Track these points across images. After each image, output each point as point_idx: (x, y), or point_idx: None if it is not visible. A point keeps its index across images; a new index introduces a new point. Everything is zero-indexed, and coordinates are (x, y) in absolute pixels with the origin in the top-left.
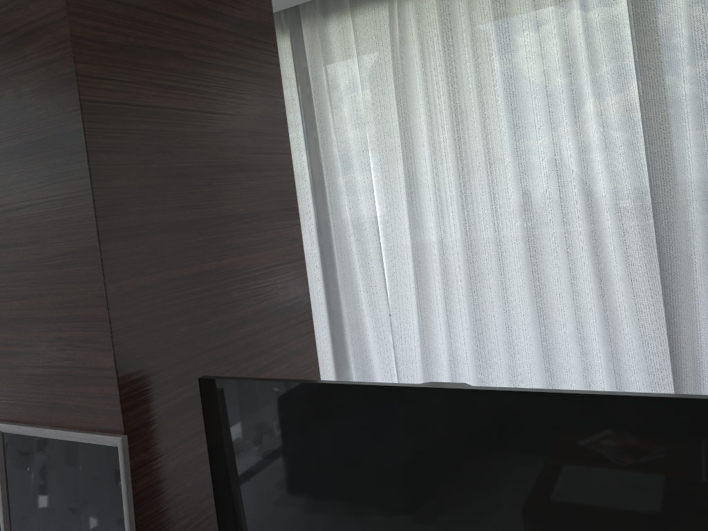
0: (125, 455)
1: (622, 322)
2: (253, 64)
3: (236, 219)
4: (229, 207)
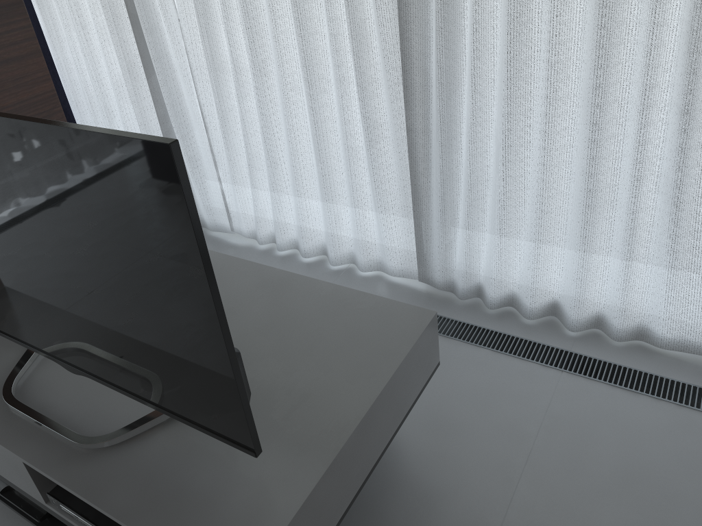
0: None
1: (371, 36)
2: None
3: None
4: None
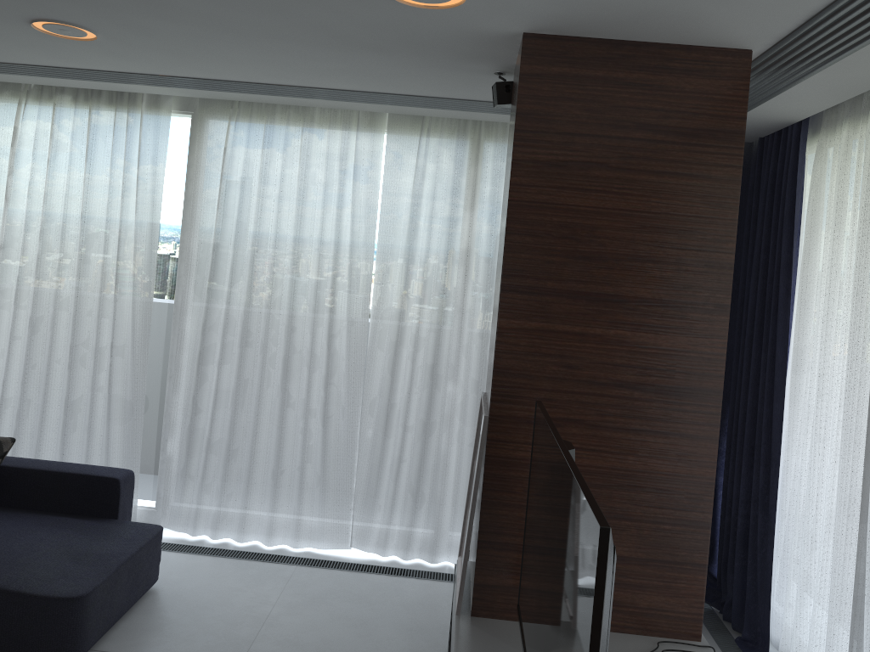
0: (484, 427)
1: None
2: (699, 168)
3: (635, 300)
4: (630, 289)
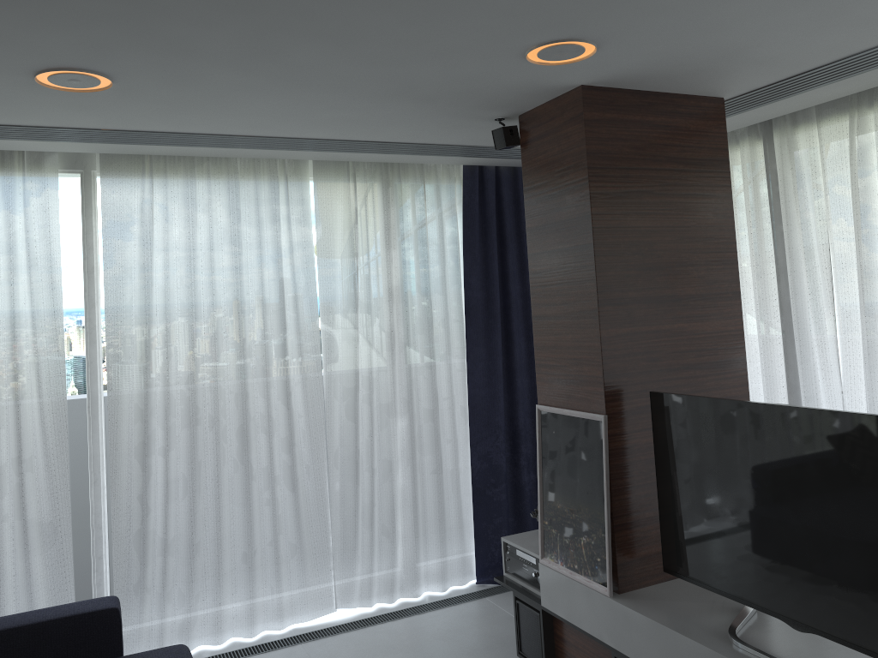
0: (605, 426)
1: None
2: (707, 189)
3: (686, 298)
4: (681, 289)
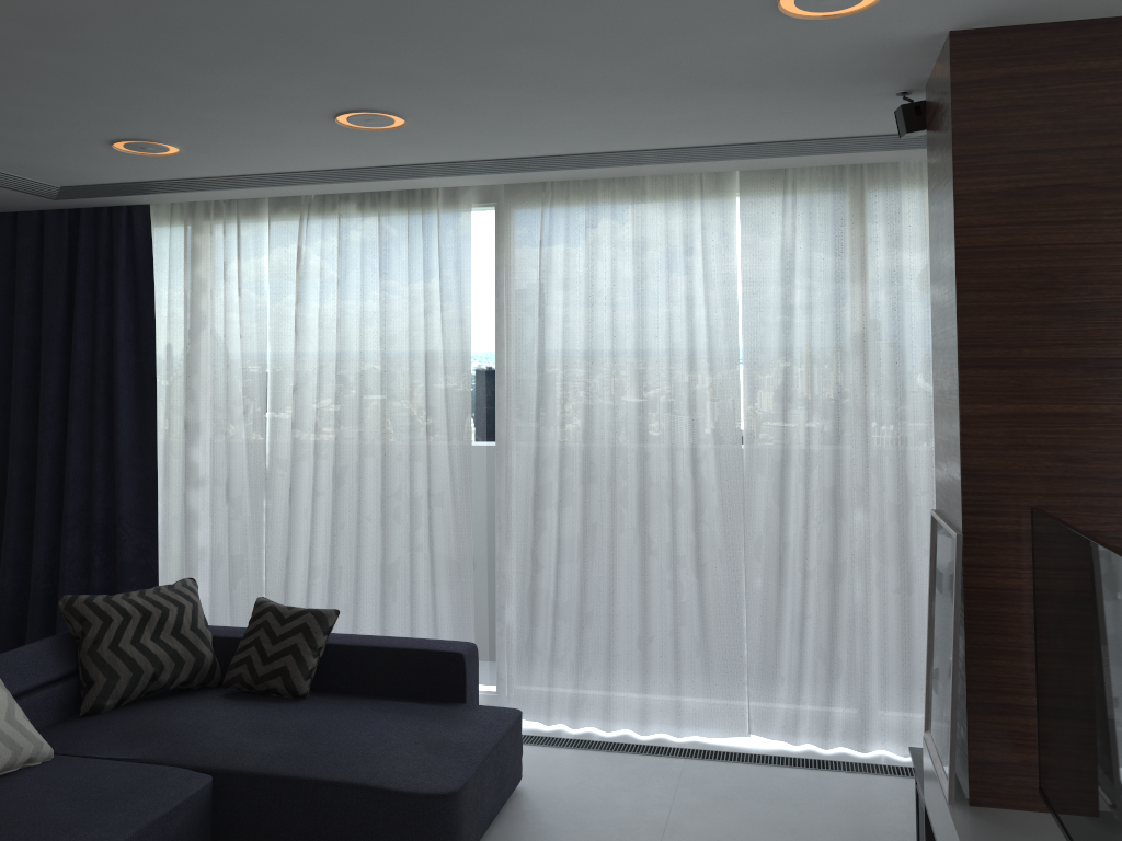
0: (957, 550)
1: None
2: None
3: None
4: None
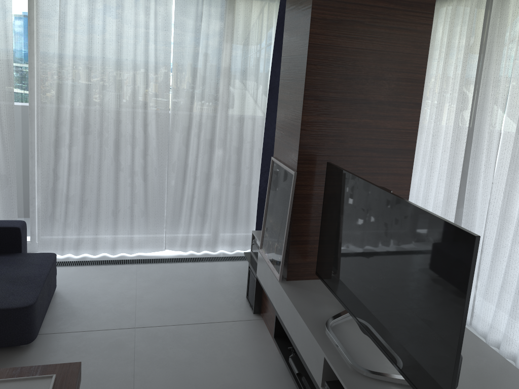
0: (294, 179)
1: None
2: (411, 25)
3: (375, 102)
4: (373, 96)
